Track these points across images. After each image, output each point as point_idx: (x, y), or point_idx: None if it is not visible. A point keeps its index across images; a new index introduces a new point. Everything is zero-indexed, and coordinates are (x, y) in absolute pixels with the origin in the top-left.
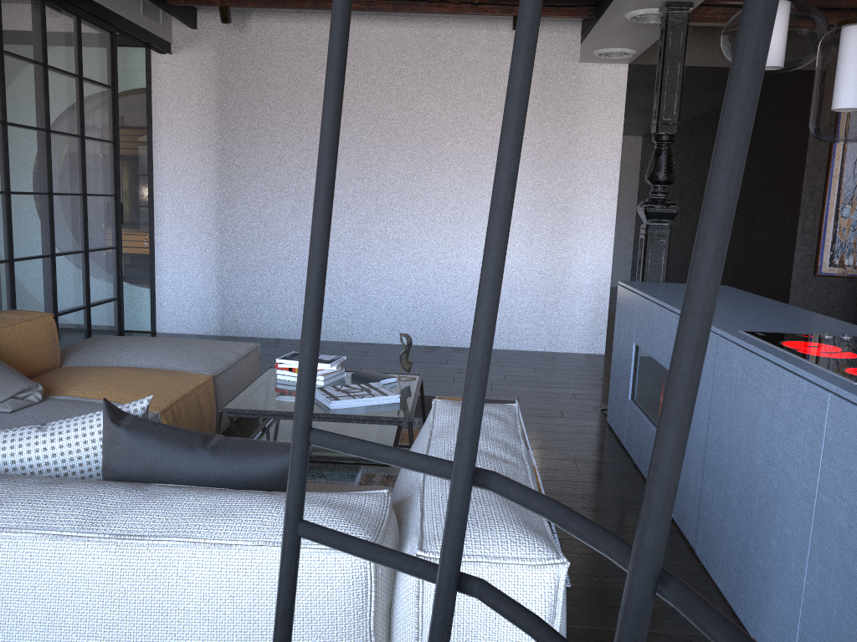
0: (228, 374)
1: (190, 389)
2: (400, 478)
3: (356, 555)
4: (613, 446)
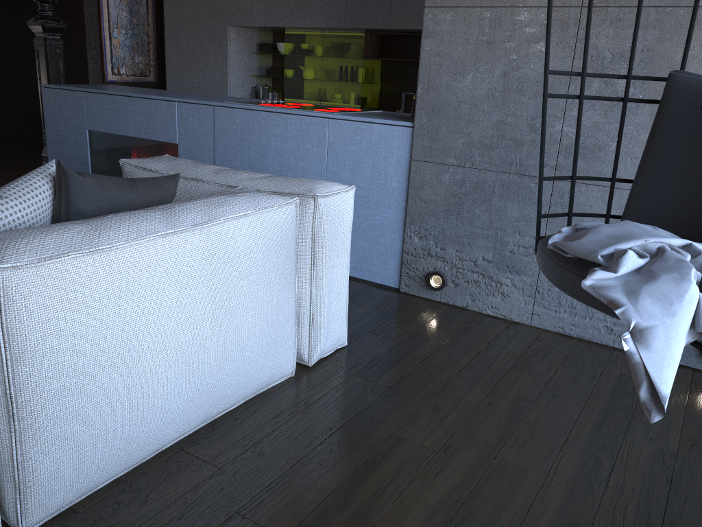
0: None
1: None
2: (181, 199)
3: (559, 97)
4: None
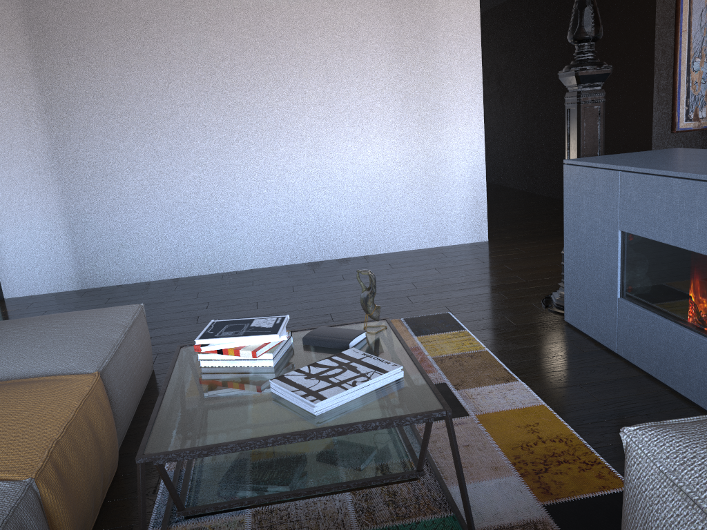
0: (118, 360)
1: (73, 409)
2: None
3: None
4: (602, 354)
